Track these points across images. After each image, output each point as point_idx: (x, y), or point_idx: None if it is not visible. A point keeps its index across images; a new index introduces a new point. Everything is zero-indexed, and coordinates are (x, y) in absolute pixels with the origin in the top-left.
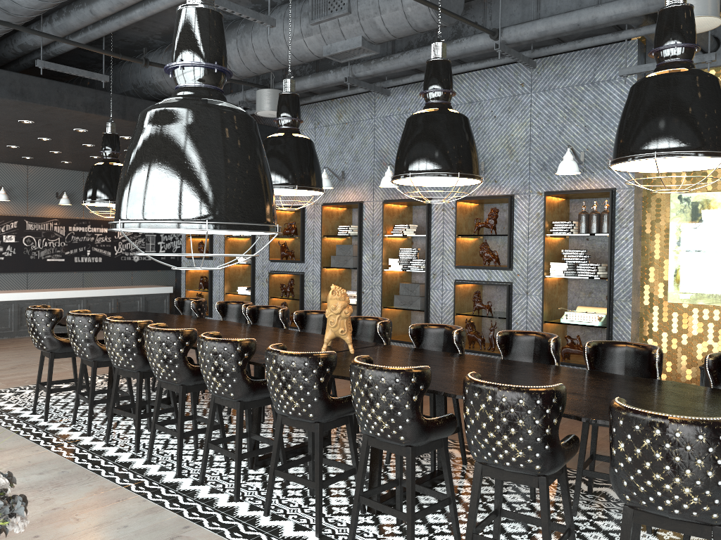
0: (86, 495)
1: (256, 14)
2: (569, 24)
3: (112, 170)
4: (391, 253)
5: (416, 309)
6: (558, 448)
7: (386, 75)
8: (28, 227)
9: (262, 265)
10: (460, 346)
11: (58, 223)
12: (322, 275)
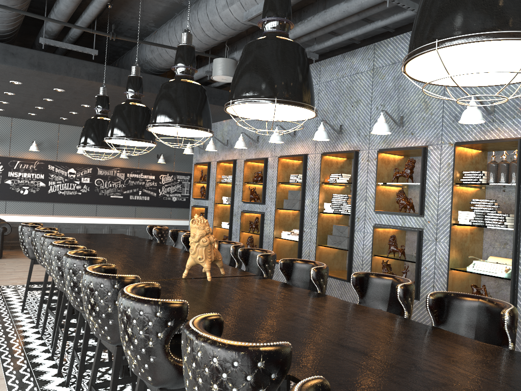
0: None
1: None
2: None
3: (98, 122)
4: (327, 198)
5: (343, 248)
6: None
7: (315, 41)
8: (99, 172)
9: (238, 205)
10: (317, 284)
11: (119, 171)
12: (275, 215)
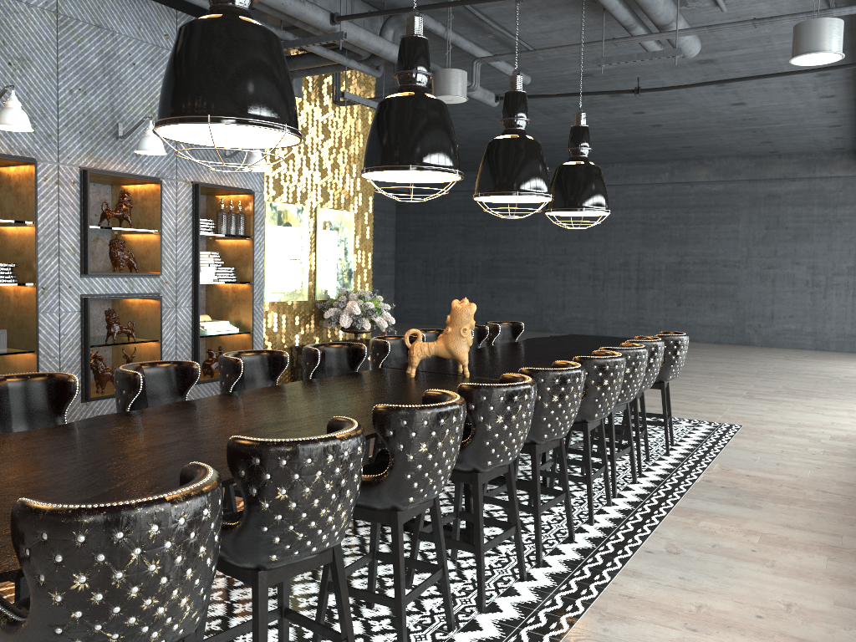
0: (636, 622)
1: None
2: (377, 47)
3: None
4: None
5: (2, 351)
6: None
7: None
8: None
9: None
10: None
11: None
12: None
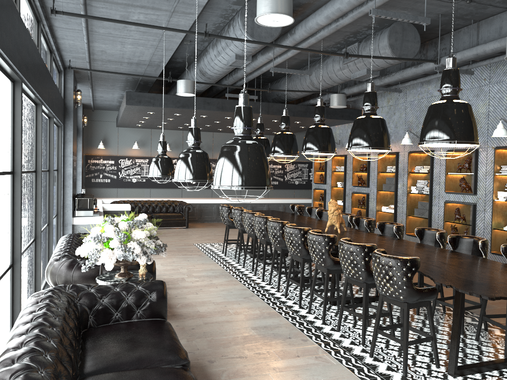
0: (224, 281)
1: (301, 71)
2: (472, 54)
3: (259, 141)
4: (414, 183)
5: (425, 217)
6: (369, 271)
7: (399, 81)
8: None
9: (349, 188)
10: (397, 234)
11: None
12: (377, 195)
